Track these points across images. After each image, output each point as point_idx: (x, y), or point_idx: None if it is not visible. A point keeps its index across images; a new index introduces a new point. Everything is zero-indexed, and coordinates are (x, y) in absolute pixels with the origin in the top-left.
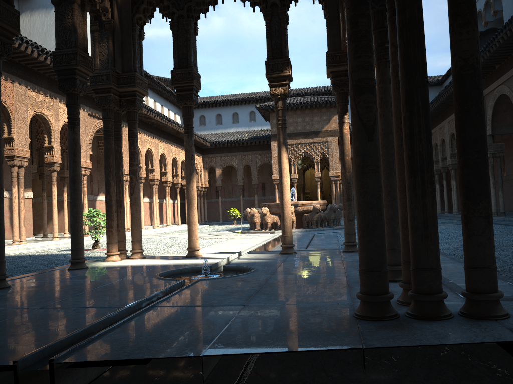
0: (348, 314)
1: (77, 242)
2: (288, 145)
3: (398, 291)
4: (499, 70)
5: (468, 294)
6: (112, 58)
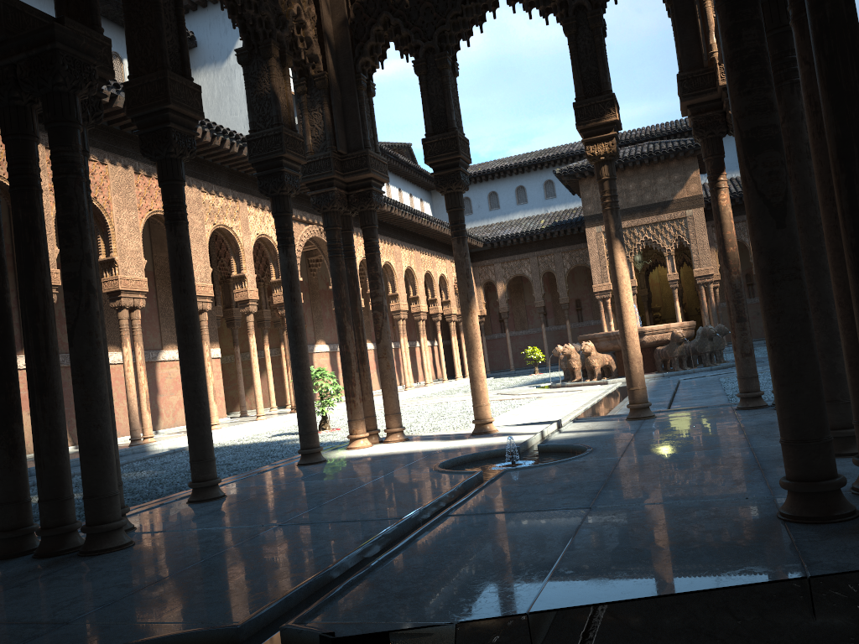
0: (768, 515)
1: (307, 422)
2: None
3: (851, 471)
4: None
5: None
6: (331, 131)
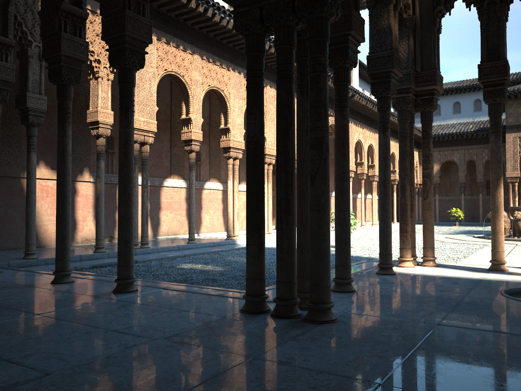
0: None
1: (387, 247)
2: None
3: None
4: None
5: None
6: (413, 56)
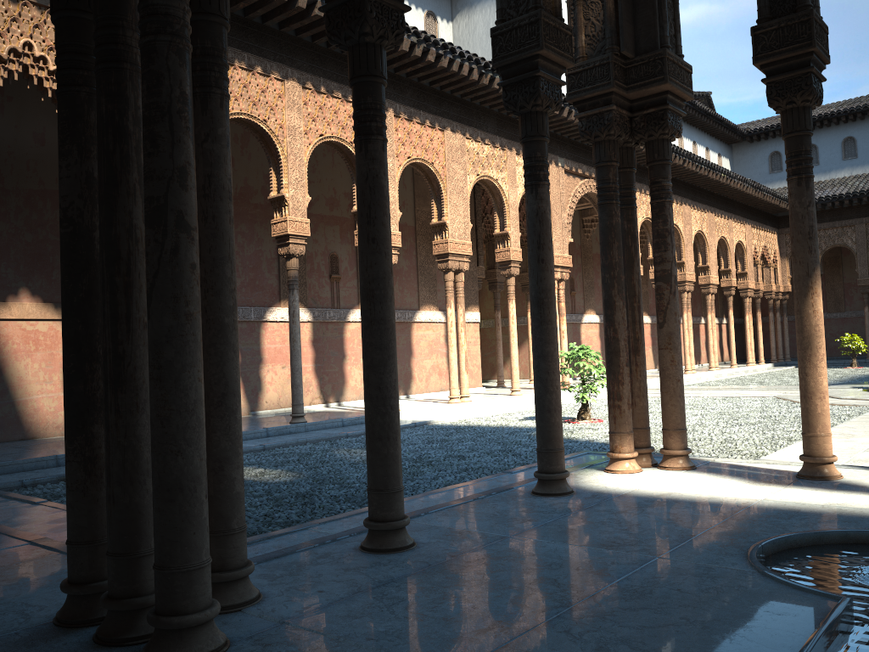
0: None
1: (549, 436)
2: None
3: None
4: None
5: None
6: (614, 25)
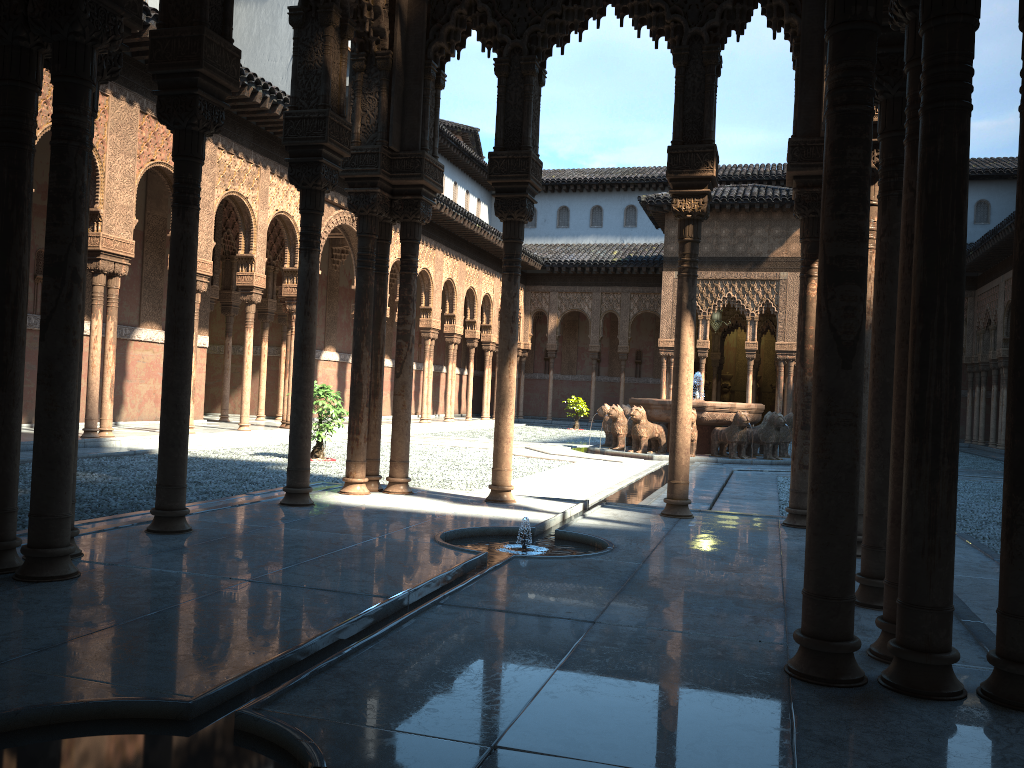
0: (775, 665)
1: (299, 457)
2: (698, 281)
3: (875, 628)
4: None
5: (998, 661)
6: (385, 122)
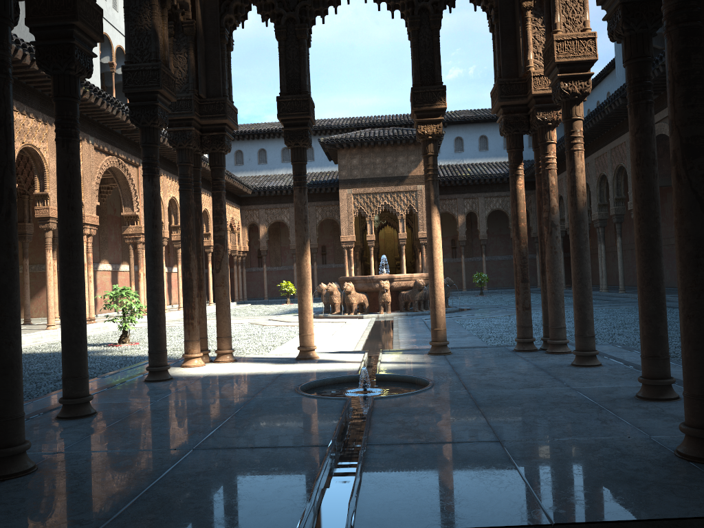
0: (667, 454)
1: (159, 342)
2: (363, 195)
3: (683, 415)
4: (657, 102)
5: None
6: (195, 76)
